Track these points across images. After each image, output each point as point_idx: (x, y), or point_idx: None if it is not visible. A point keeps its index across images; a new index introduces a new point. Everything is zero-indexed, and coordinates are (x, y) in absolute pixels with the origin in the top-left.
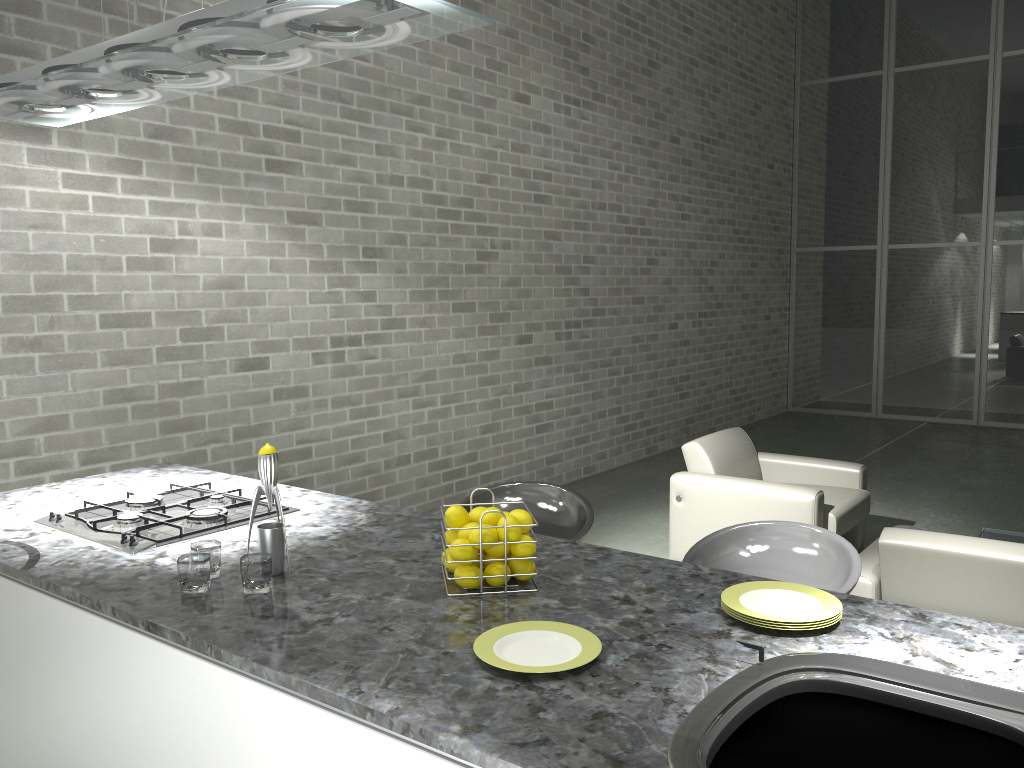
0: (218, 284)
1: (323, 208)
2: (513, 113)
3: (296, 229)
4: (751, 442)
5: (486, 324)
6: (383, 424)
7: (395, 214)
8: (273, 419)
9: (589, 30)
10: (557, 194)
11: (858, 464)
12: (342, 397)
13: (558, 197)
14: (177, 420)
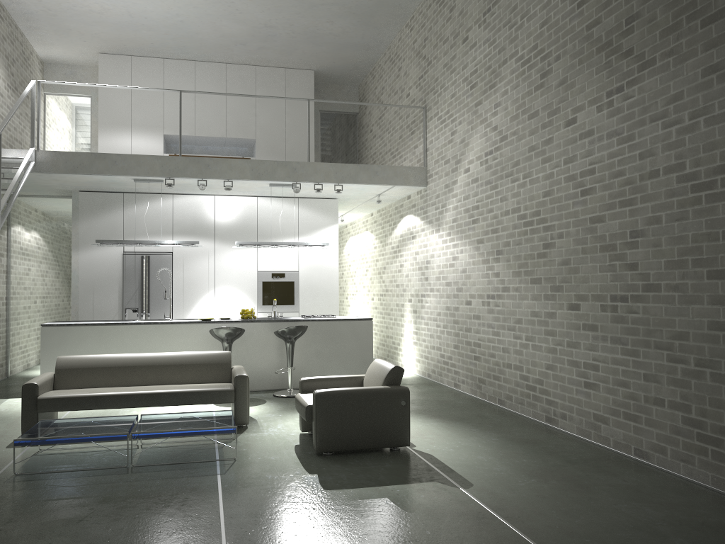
0: (462, 271)
1: (484, 235)
2: (564, 137)
3: (478, 246)
4: (385, 376)
5: (548, 293)
6: (502, 342)
7: (506, 230)
8: (472, 327)
9: (633, 9)
10: (600, 182)
11: (317, 390)
12: (489, 323)
13: (602, 184)
14: (455, 319)
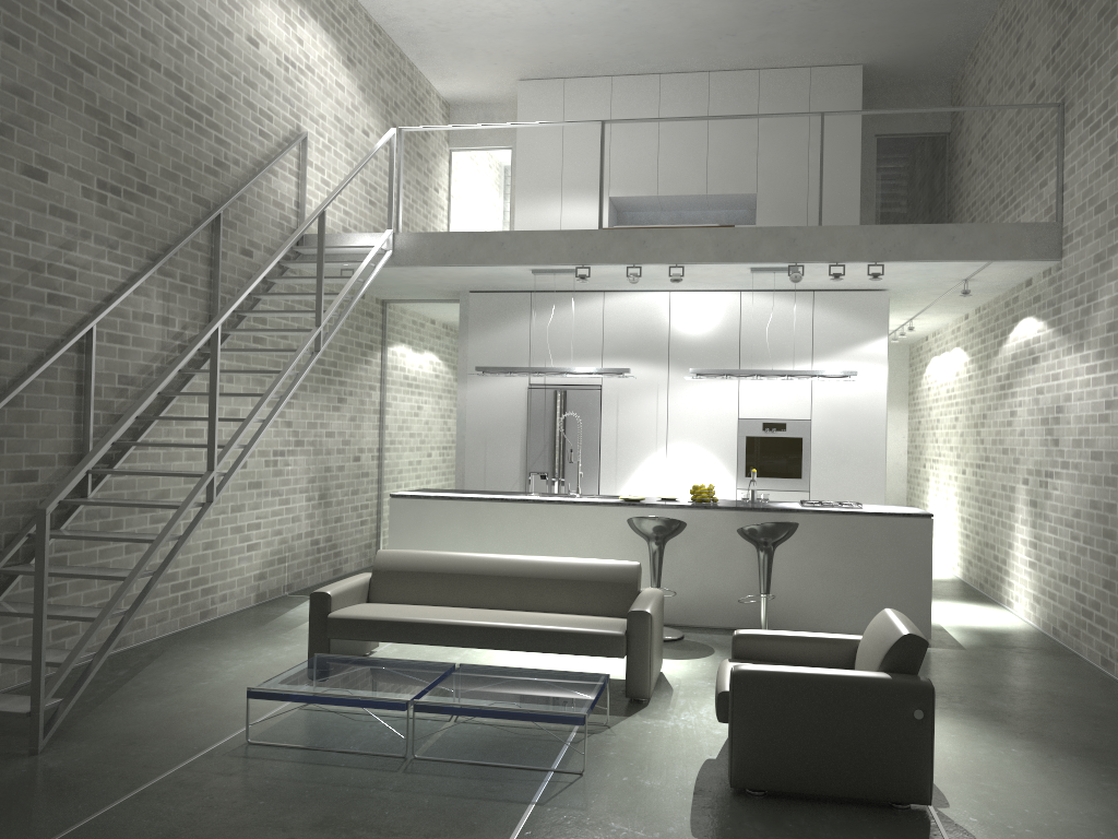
0: None
1: None
2: None
3: None
4: (885, 651)
5: None
6: None
7: None
8: None
9: None
10: None
11: (738, 665)
12: None
13: None
14: (1107, 529)
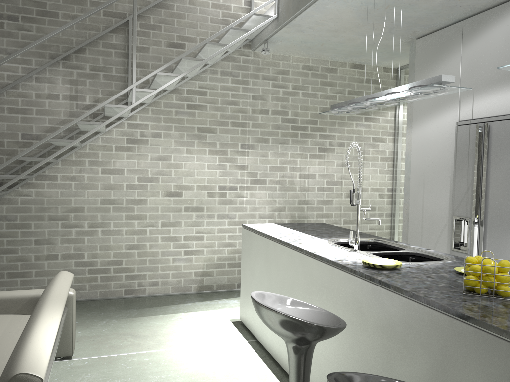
0: None
1: None
2: None
3: None
4: None
5: None
6: None
7: None
8: None
9: None
10: None
11: None
12: None
13: None
14: None
